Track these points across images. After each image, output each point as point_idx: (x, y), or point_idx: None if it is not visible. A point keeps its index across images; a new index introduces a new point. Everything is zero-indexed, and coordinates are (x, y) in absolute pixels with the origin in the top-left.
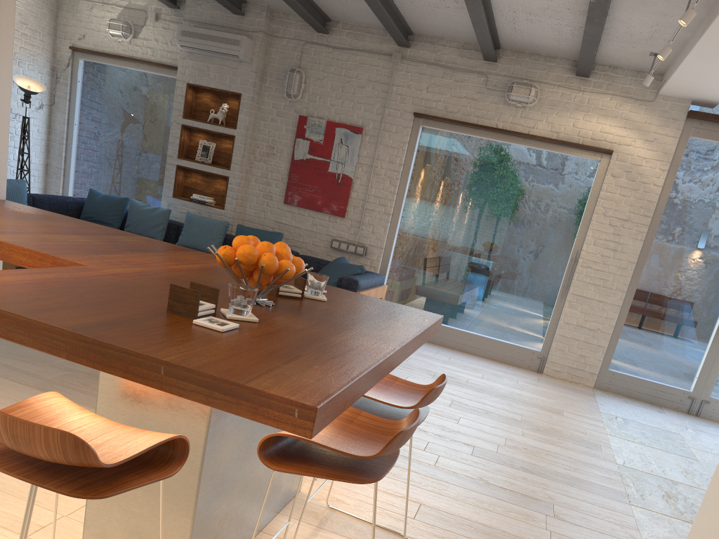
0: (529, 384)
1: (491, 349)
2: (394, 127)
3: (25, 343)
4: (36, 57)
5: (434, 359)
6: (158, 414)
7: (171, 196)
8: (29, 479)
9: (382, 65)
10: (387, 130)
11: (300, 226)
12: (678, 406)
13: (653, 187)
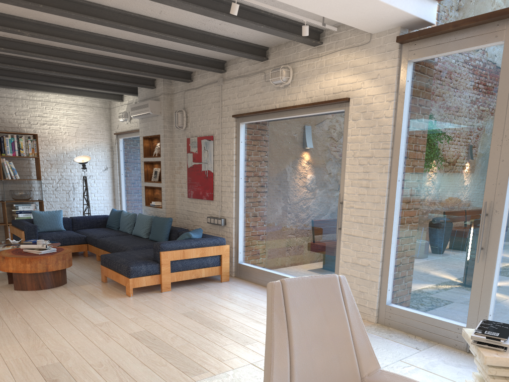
0: None
1: None
2: (226, 129)
3: None
4: (99, 144)
5: (229, 299)
6: None
7: (145, 205)
8: None
9: (216, 90)
10: (224, 133)
11: (197, 211)
12: (456, 343)
13: (385, 120)
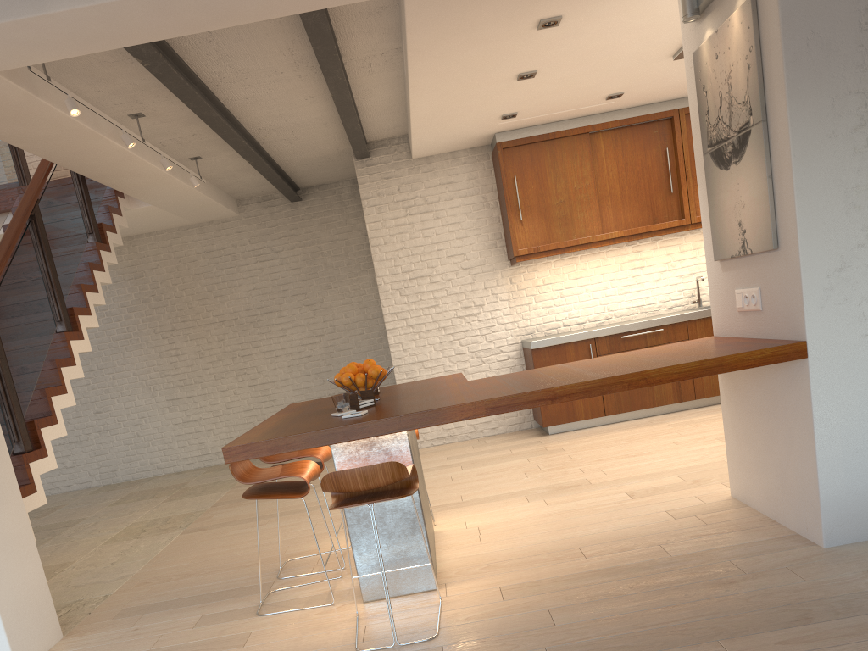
0: None
1: None
2: None
3: None
4: None
5: None
6: None
7: None
8: None
9: None
10: None
11: None
12: None
13: None
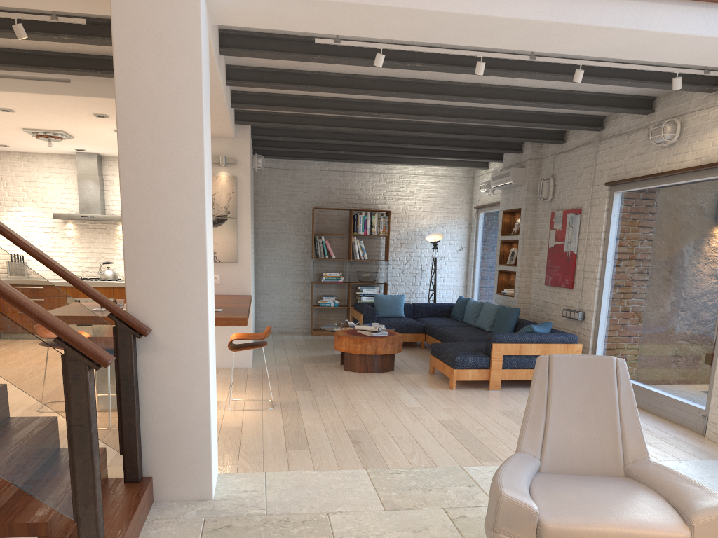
0: None
1: (666, 407)
2: (597, 200)
3: None
4: (456, 220)
5: None
6: None
7: (496, 293)
8: None
9: (590, 152)
10: (593, 205)
11: (553, 301)
12: None
13: None
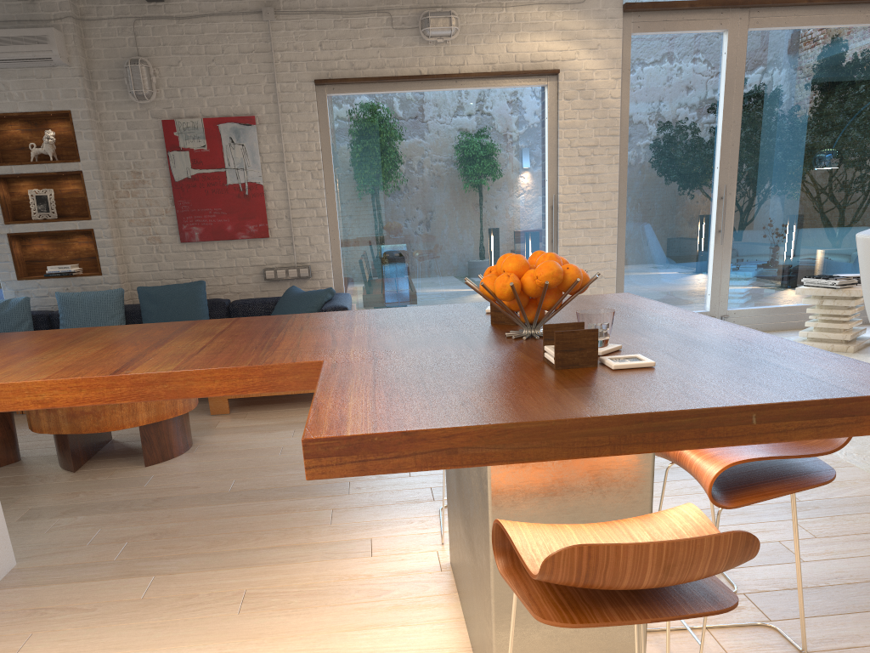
0: None
1: None
2: (294, 105)
3: (543, 457)
4: None
5: None
6: (582, 500)
7: (16, 280)
8: (665, 617)
9: (252, 28)
10: (287, 112)
11: (214, 265)
12: None
13: (612, 101)
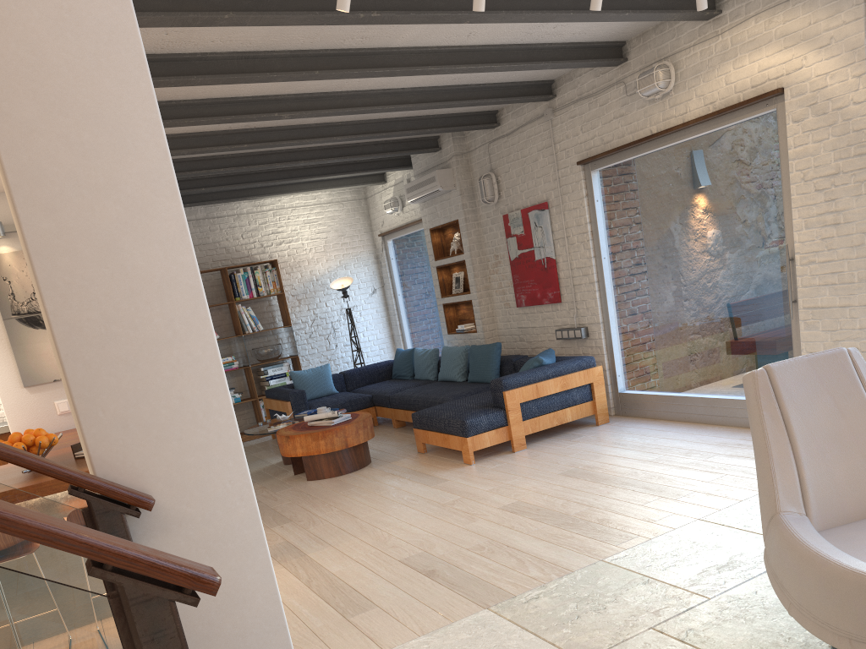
0: (724, 458)
1: (739, 413)
2: (569, 186)
3: None
4: (359, 256)
5: (621, 446)
6: None
7: (447, 334)
8: None
9: (542, 129)
10: (565, 193)
11: (535, 325)
12: None
13: (854, 108)
